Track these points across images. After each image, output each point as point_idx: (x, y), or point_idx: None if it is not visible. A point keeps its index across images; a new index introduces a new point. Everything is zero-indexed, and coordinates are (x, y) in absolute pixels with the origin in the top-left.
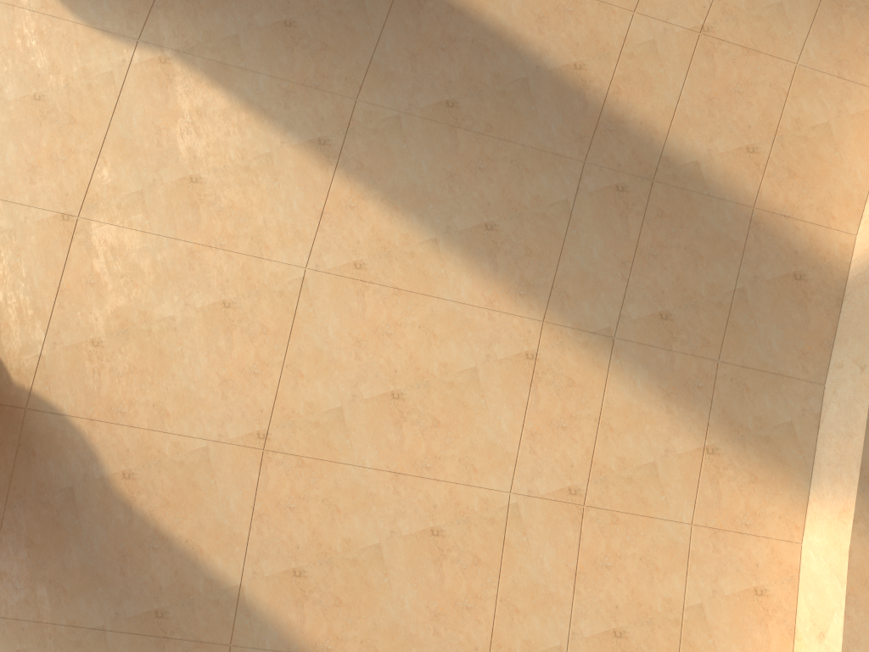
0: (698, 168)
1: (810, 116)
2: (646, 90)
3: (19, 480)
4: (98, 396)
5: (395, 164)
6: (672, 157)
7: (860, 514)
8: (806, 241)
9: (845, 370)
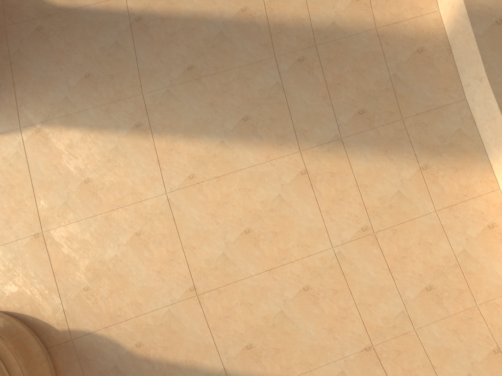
0: (336, 25)
1: None
2: (285, 0)
3: None
4: (102, 314)
5: (180, 115)
6: (319, 27)
7: None
8: (414, 29)
9: (472, 85)
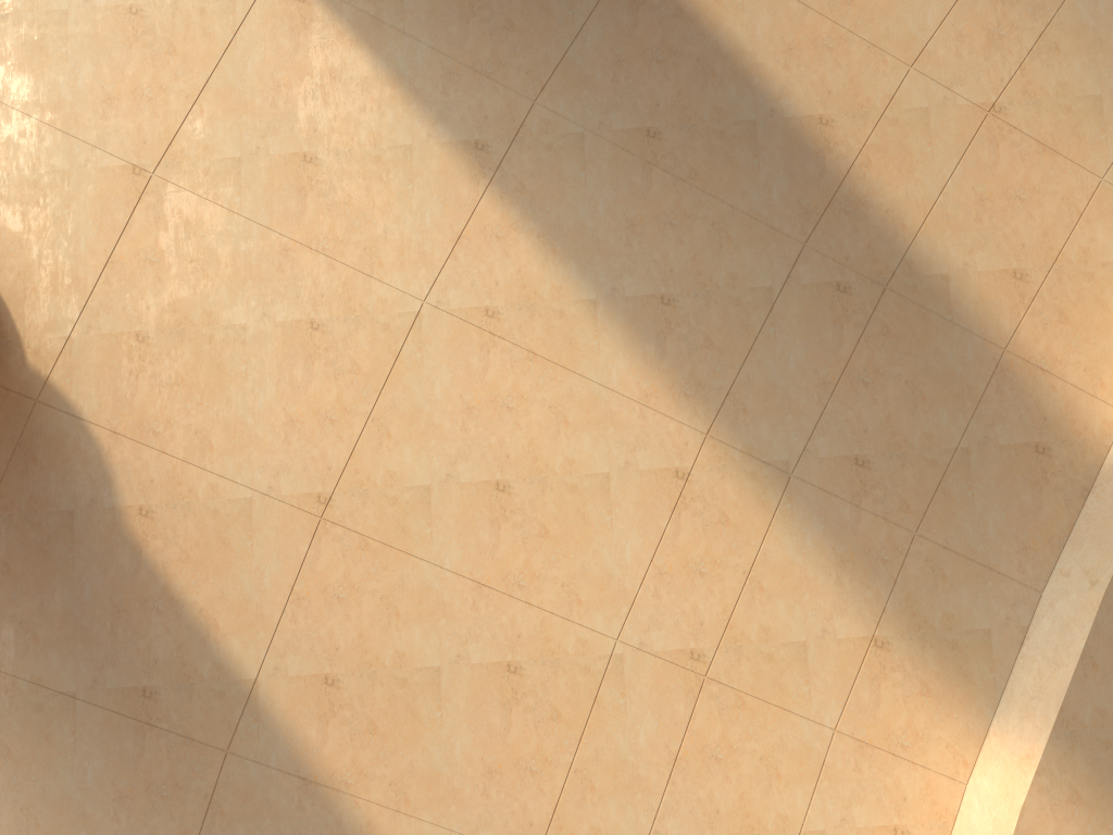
0: (946, 284)
1: (1103, 249)
2: (903, 170)
3: (9, 489)
4: (129, 405)
5: (564, 194)
6: (916, 263)
7: (1046, 765)
8: (1061, 407)
9: (1071, 581)
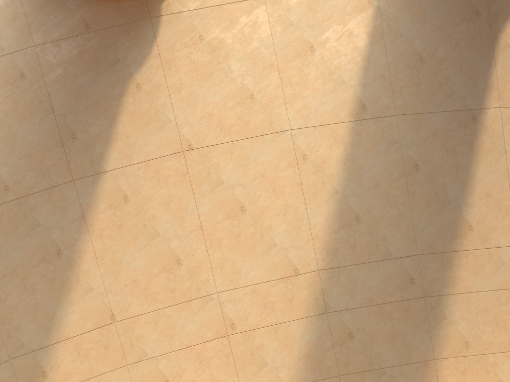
0: (443, 319)
1: (501, 369)
2: (474, 271)
3: (111, 32)
4: (173, 52)
5: (369, 152)
6: (442, 302)
7: None
8: None
9: None
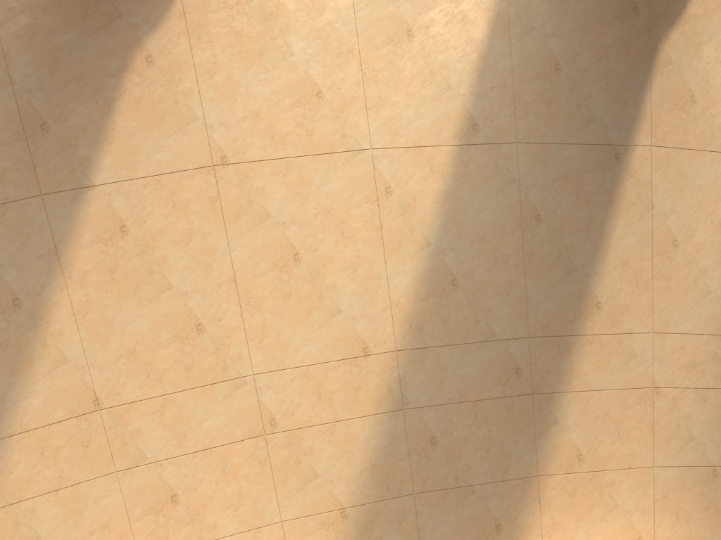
0: (553, 424)
1: (618, 491)
2: (598, 363)
3: None
4: (205, 12)
5: (477, 191)
6: (554, 401)
7: None
8: (526, 523)
9: None
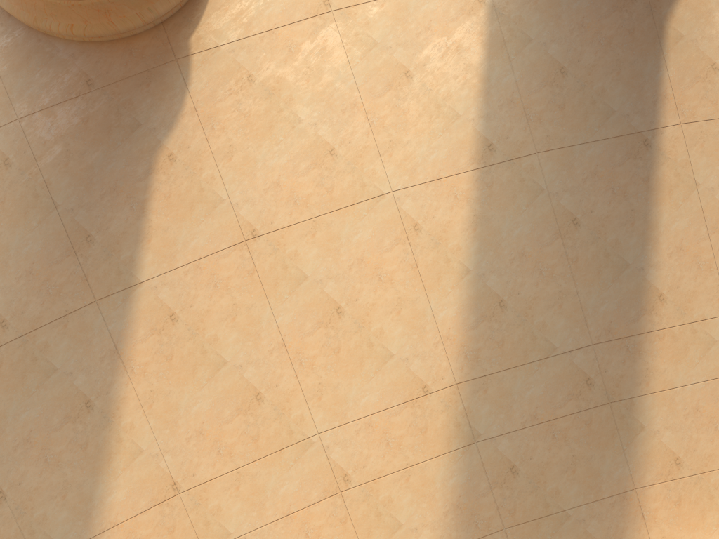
0: (639, 431)
1: None
2: (674, 358)
3: (124, 86)
4: (213, 103)
5: (506, 209)
6: (635, 407)
7: None
8: None
9: None
